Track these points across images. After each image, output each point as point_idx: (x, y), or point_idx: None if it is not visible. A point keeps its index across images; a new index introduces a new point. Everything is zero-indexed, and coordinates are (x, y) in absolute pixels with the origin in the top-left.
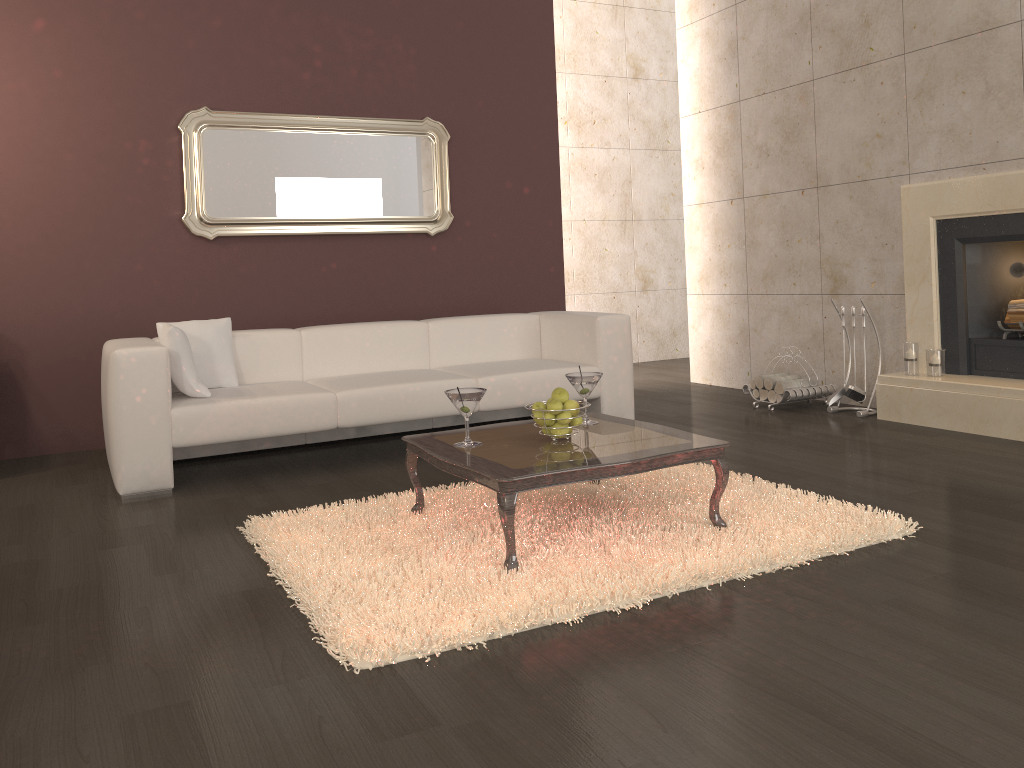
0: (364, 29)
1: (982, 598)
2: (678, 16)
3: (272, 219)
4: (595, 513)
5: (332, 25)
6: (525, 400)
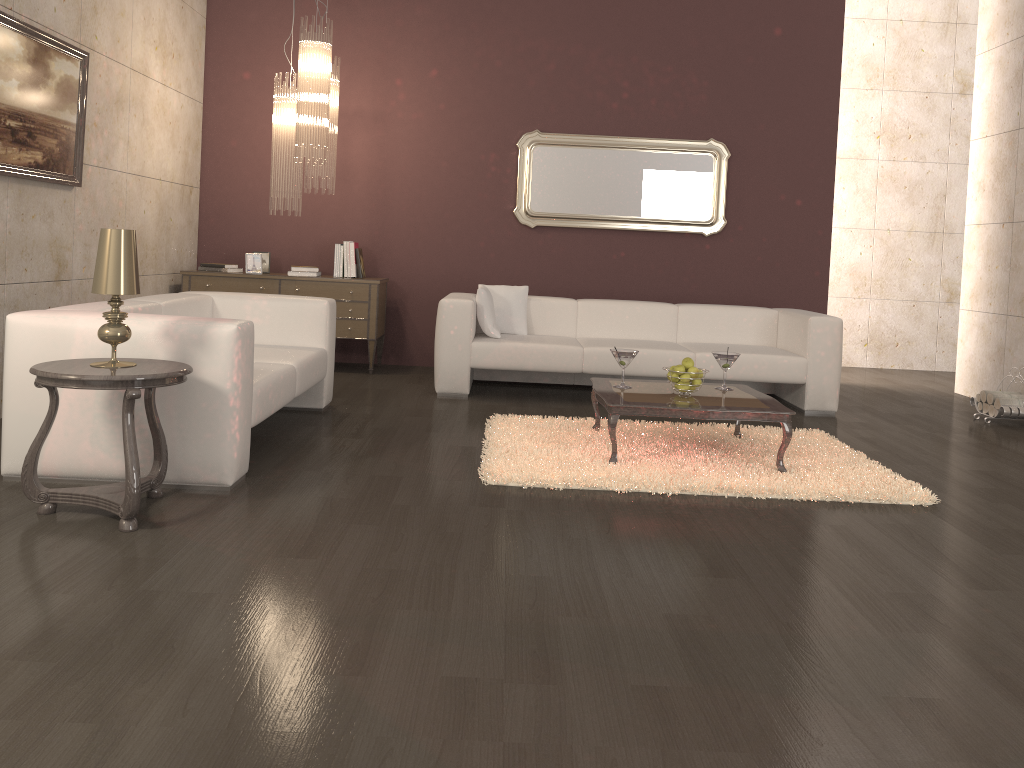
0: (665, 67)
1: (904, 538)
2: (978, 43)
3: (577, 215)
4: (708, 451)
5: (639, 65)
6: (734, 375)
